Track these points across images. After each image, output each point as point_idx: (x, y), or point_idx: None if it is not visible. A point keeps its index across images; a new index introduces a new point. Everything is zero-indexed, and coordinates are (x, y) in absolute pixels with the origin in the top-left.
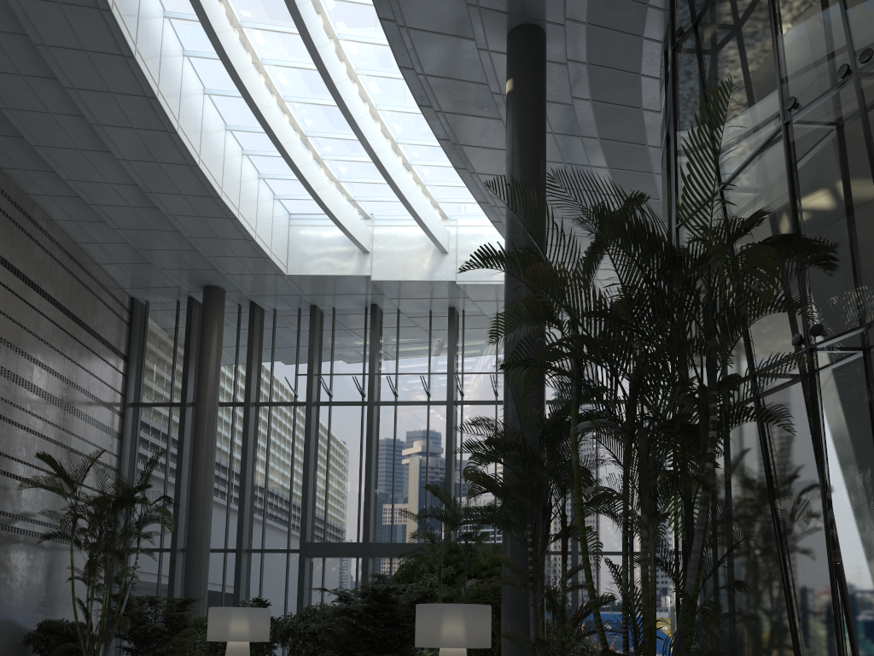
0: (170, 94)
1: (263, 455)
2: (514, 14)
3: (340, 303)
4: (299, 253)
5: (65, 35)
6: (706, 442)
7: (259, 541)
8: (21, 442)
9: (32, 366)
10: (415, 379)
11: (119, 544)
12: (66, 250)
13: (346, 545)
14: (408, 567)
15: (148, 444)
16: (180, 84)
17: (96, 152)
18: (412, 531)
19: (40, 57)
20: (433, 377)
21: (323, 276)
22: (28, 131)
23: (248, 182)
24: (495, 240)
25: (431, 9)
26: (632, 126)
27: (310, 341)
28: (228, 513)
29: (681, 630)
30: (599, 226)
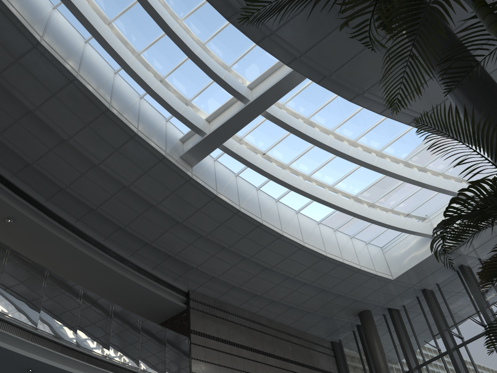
0: (271, 219)
1: None
2: None
3: (438, 278)
4: (394, 263)
5: (211, 222)
6: None
7: None
8: None
9: None
10: None
11: None
12: (283, 331)
13: None
14: None
15: None
16: (278, 214)
17: (262, 272)
18: None
19: (213, 241)
20: None
21: (414, 266)
22: (233, 281)
23: (344, 242)
24: None
25: (337, 48)
26: None
27: (431, 311)
28: None
29: None
30: None
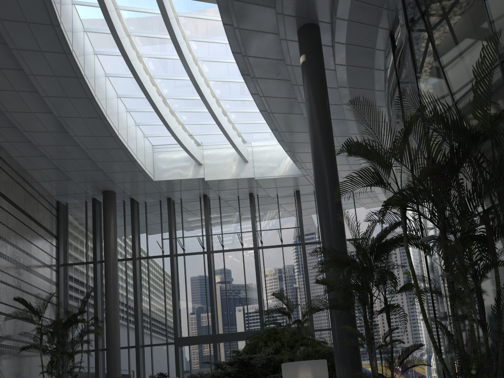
0: (90, 76)
1: (146, 288)
2: (303, 17)
3: (184, 195)
4: (160, 167)
5: (30, 42)
6: (493, 244)
7: (148, 340)
8: (3, 292)
9: (6, 245)
10: (233, 236)
11: (71, 348)
12: (20, 174)
13: (202, 337)
14: (252, 345)
15: (74, 288)
16: (94, 71)
17: (43, 113)
18: (240, 325)
19: (12, 57)
20: (243, 234)
21: (176, 180)
22: (1, 103)
23: (131, 127)
24: (274, 153)
25: (254, 17)
26: (367, 79)
27: (169, 218)
28: (128, 325)
29: (503, 355)
30: (433, 119)
